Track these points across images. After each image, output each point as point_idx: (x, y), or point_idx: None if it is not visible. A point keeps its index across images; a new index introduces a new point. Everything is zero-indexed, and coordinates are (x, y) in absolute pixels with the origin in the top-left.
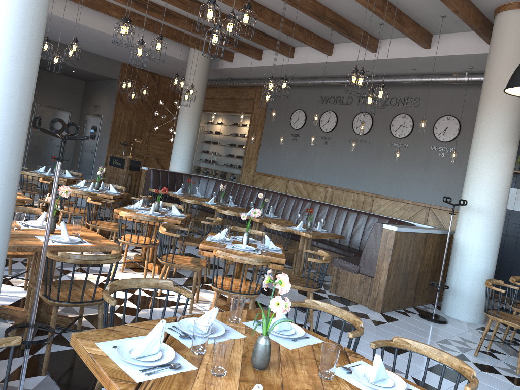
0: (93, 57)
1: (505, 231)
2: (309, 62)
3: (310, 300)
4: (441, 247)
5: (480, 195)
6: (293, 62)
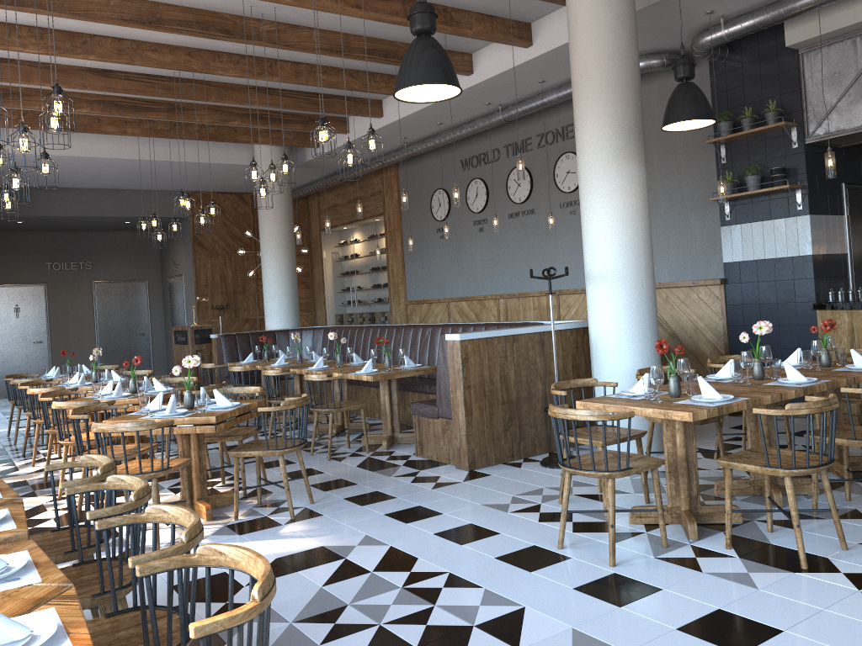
0: (143, 194)
1: (740, 298)
2: (402, 116)
3: (86, 456)
4: (587, 348)
5: (598, 252)
6: (385, 123)
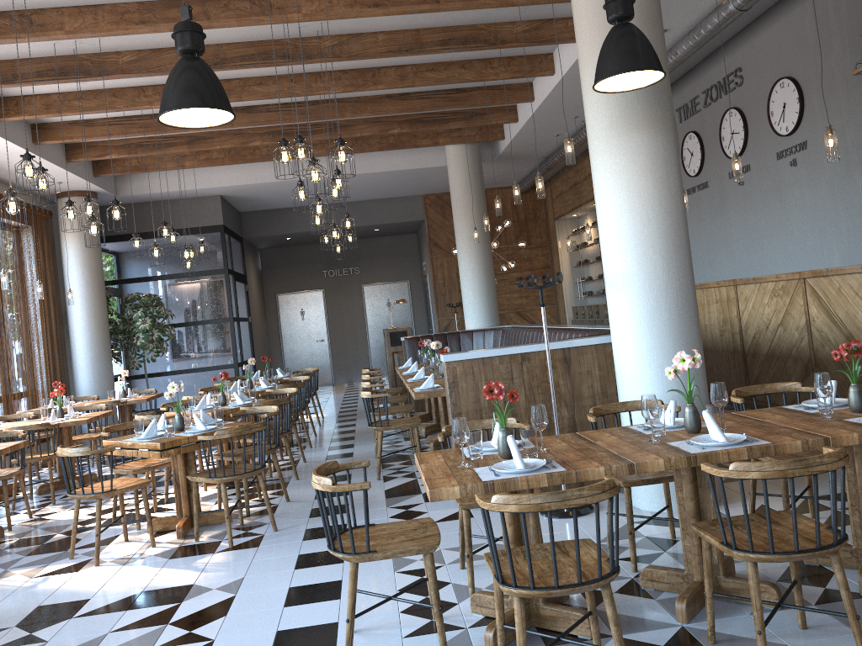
0: (381, 203)
1: None
2: (544, 97)
3: None
4: None
5: (606, 251)
6: (536, 106)
